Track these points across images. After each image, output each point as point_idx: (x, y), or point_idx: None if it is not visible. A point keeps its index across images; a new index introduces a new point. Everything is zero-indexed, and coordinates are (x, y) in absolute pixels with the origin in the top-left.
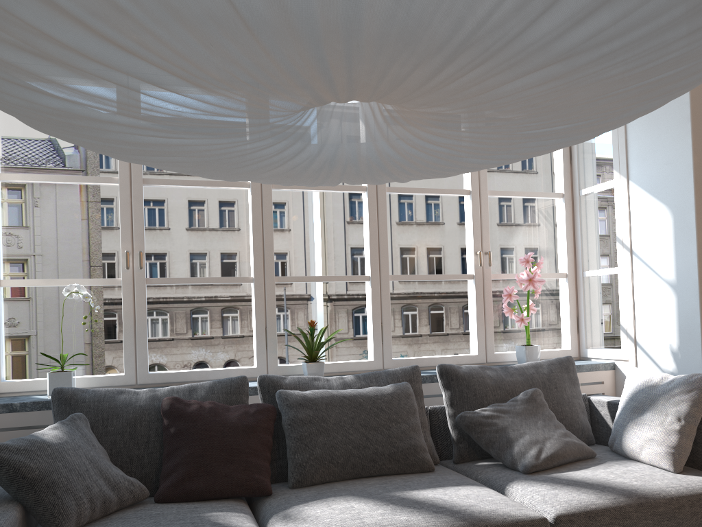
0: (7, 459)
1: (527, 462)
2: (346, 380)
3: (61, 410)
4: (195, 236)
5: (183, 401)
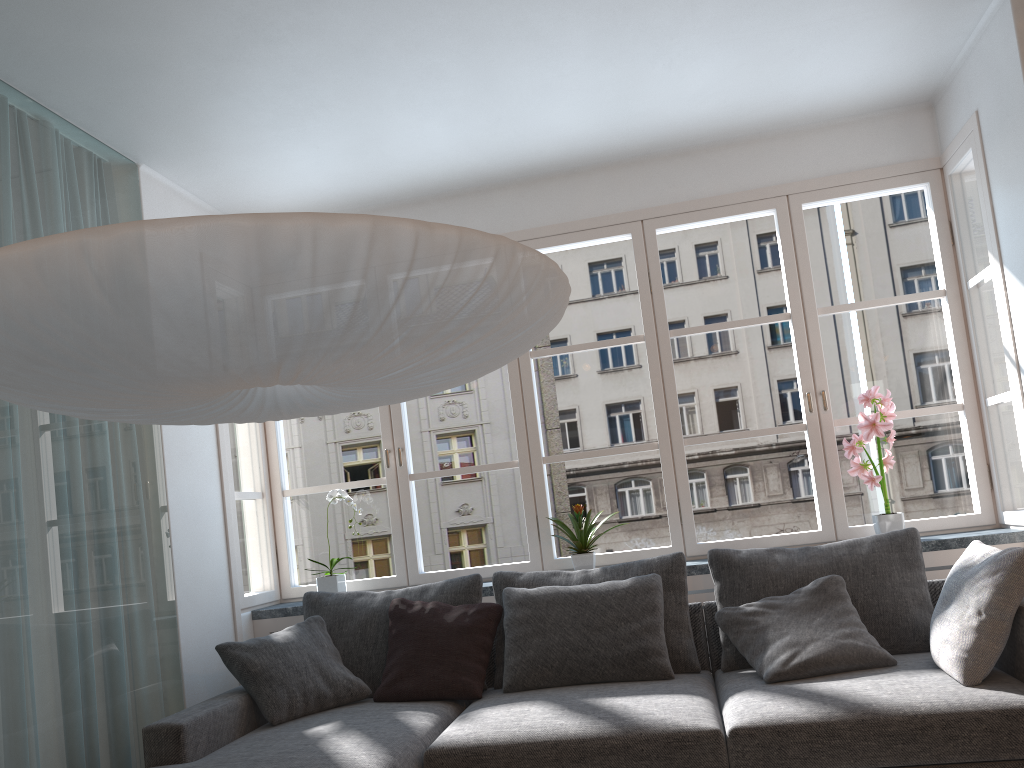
0: (238, 655)
1: (770, 669)
2: (589, 574)
3: (308, 613)
4: (694, 366)
5: (407, 602)
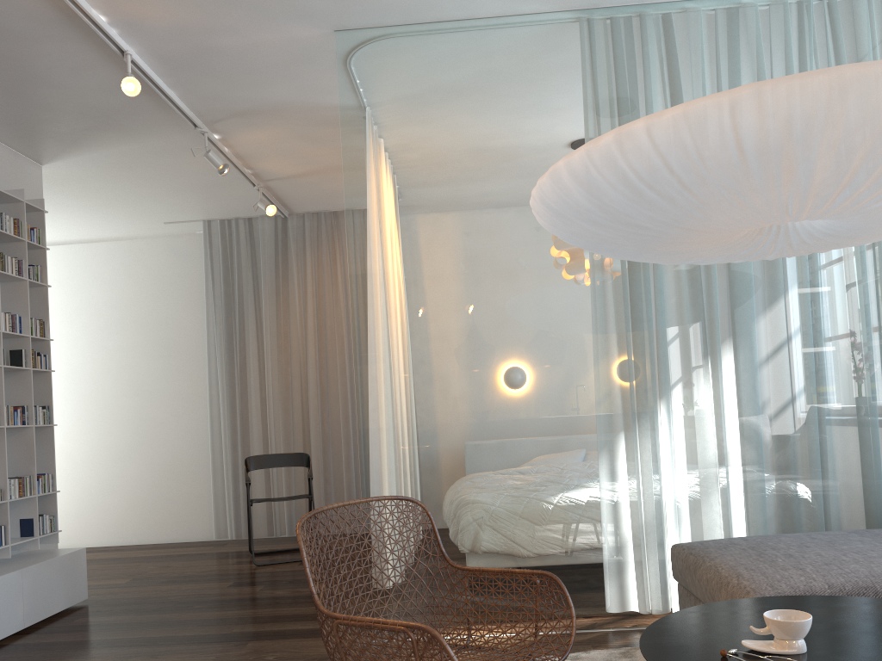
0: None
1: None
2: None
3: None
4: None
5: None
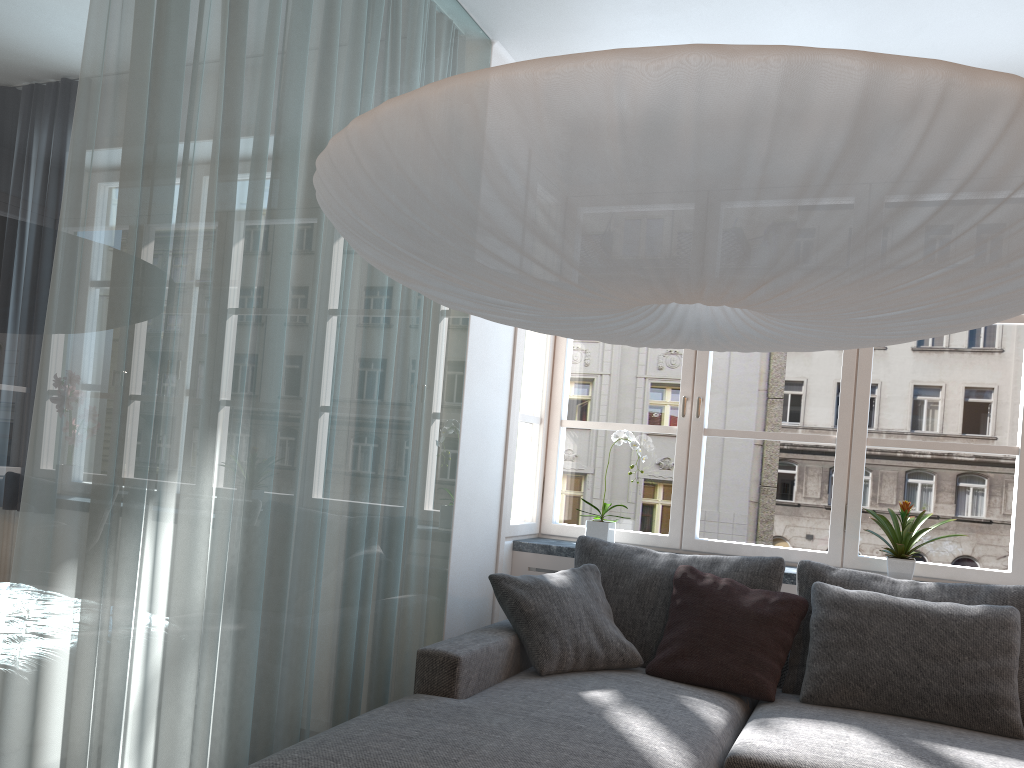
0: (511, 591)
1: None
2: (921, 587)
3: (580, 559)
4: (937, 358)
5: (697, 572)
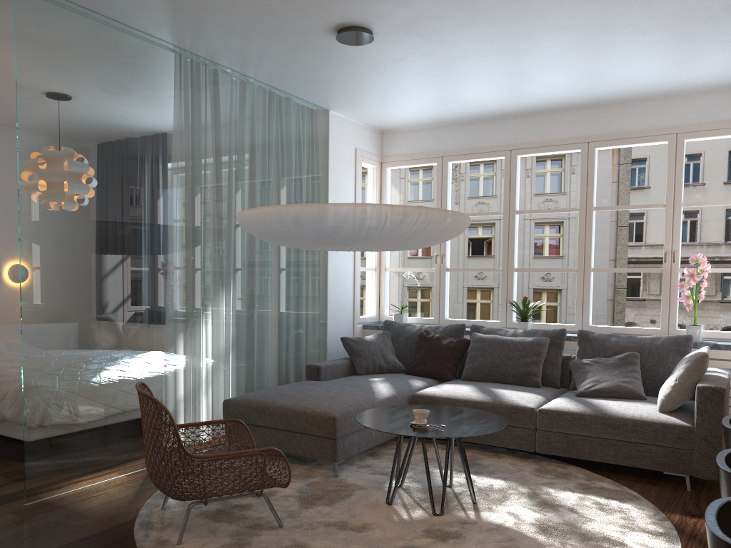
0: (348, 343)
1: (579, 390)
2: (516, 332)
3: (384, 330)
4: None
5: (427, 331)
